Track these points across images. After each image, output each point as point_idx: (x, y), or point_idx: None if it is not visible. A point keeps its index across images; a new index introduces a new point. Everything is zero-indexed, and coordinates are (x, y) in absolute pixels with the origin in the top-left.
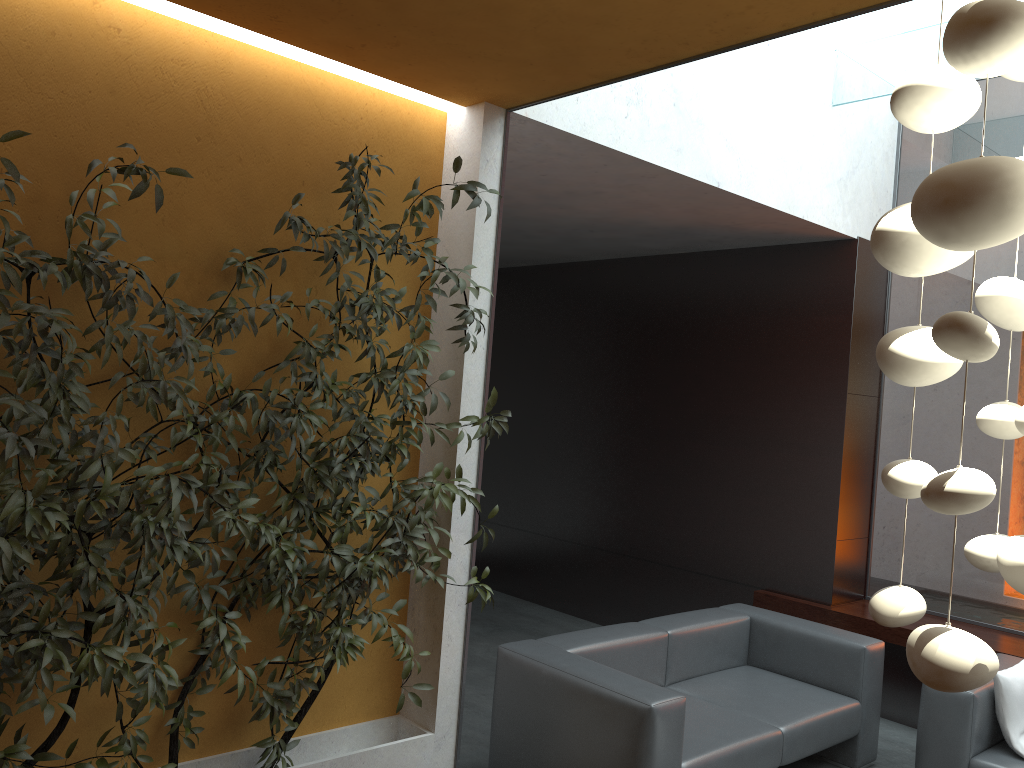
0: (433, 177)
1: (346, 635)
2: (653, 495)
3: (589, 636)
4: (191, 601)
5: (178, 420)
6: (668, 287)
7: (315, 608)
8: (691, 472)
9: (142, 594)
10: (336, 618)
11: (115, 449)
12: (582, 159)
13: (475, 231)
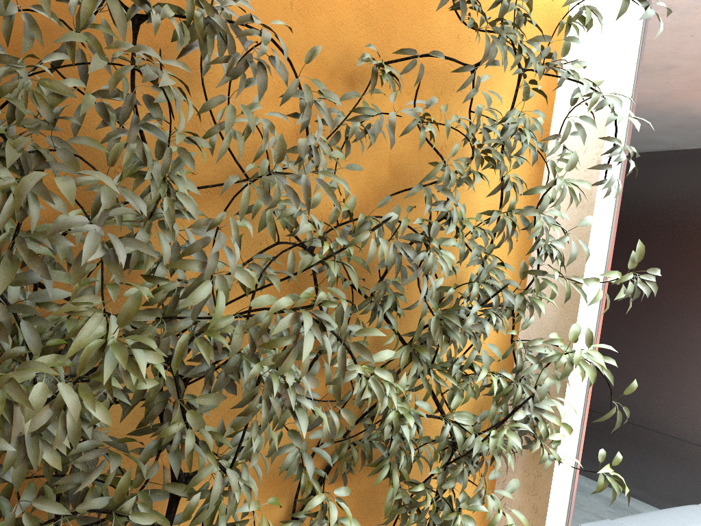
0: (560, 7)
1: (467, 525)
2: (649, 367)
3: (669, 522)
4: (291, 466)
5: (295, 244)
6: (677, 179)
7: (424, 483)
8: (694, 350)
9: (241, 460)
10: (447, 498)
11: (231, 267)
12: (690, 15)
13: (617, 61)
